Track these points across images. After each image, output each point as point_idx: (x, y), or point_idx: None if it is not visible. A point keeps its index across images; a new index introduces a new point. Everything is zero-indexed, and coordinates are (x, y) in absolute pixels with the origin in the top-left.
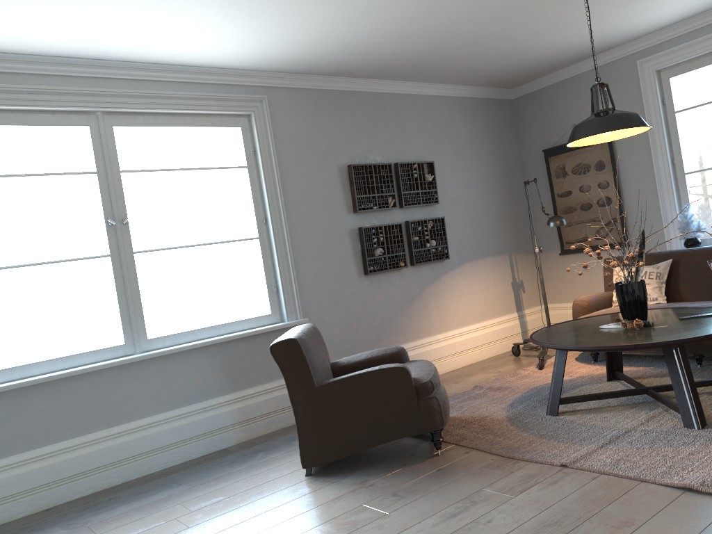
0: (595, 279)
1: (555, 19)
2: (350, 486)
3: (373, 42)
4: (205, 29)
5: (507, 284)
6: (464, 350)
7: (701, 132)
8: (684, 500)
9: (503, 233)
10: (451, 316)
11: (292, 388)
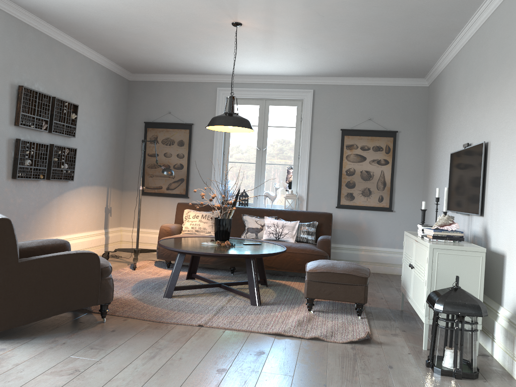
0: (161, 215)
1: (197, 45)
2: (45, 345)
3: (83, 3)
4: None
5: (103, 208)
6: None
7: (242, 141)
8: (279, 340)
9: (107, 171)
10: (65, 225)
11: None
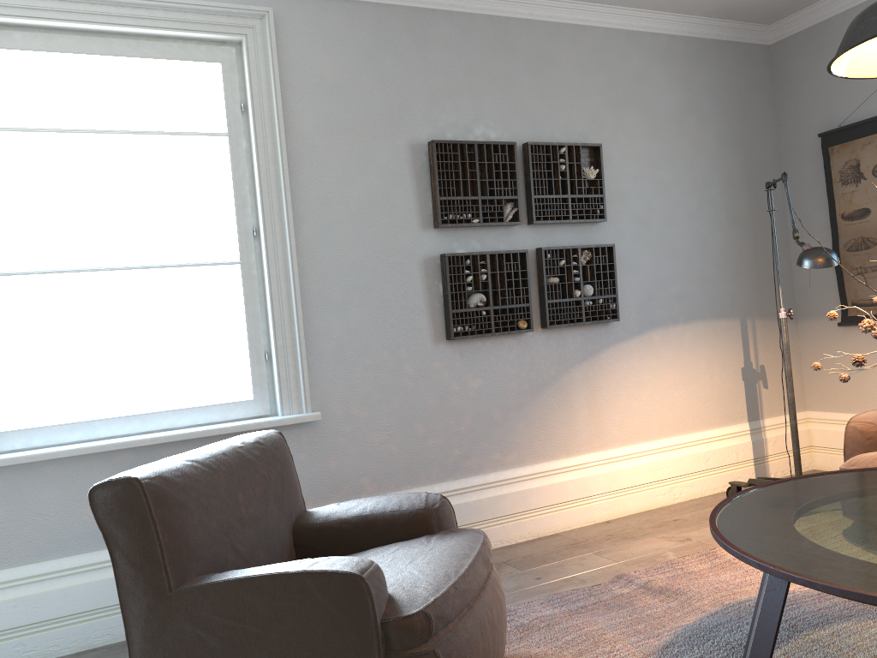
0: None
1: None
2: None
3: None
4: None
5: (734, 372)
6: (635, 484)
7: None
8: None
9: (733, 281)
10: (616, 423)
11: (125, 586)
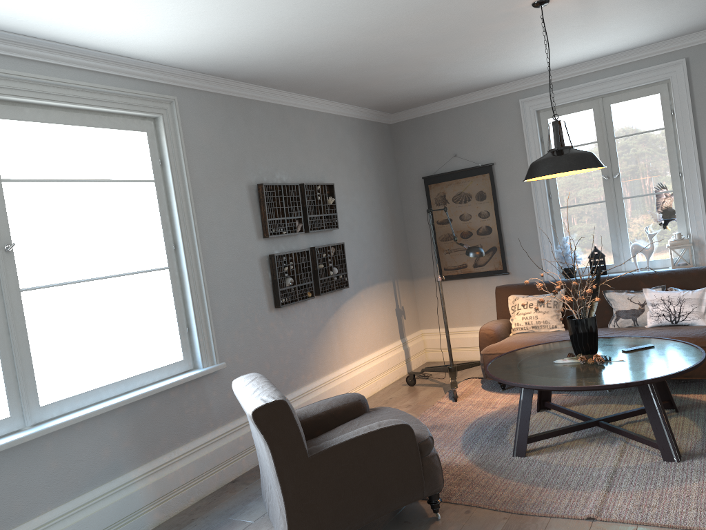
0: (473, 305)
1: (480, 51)
2: None
3: (311, 50)
4: (144, 7)
5: (393, 311)
6: (363, 383)
7: None
8: None
9: (388, 259)
10: (350, 348)
11: (280, 461)
